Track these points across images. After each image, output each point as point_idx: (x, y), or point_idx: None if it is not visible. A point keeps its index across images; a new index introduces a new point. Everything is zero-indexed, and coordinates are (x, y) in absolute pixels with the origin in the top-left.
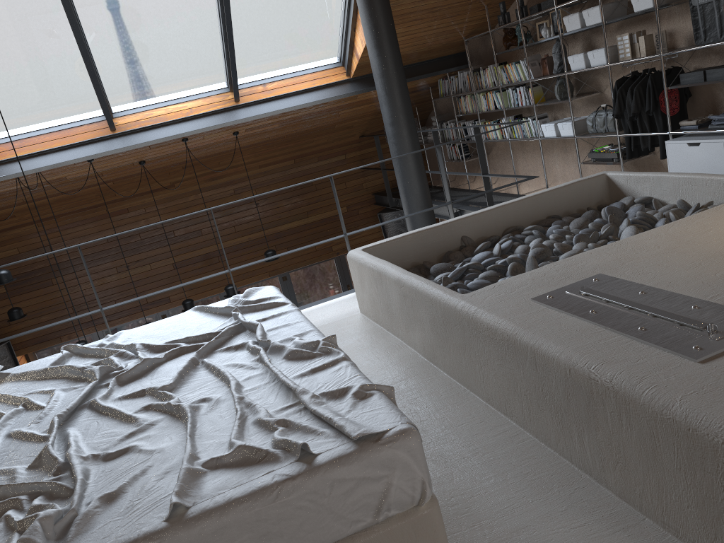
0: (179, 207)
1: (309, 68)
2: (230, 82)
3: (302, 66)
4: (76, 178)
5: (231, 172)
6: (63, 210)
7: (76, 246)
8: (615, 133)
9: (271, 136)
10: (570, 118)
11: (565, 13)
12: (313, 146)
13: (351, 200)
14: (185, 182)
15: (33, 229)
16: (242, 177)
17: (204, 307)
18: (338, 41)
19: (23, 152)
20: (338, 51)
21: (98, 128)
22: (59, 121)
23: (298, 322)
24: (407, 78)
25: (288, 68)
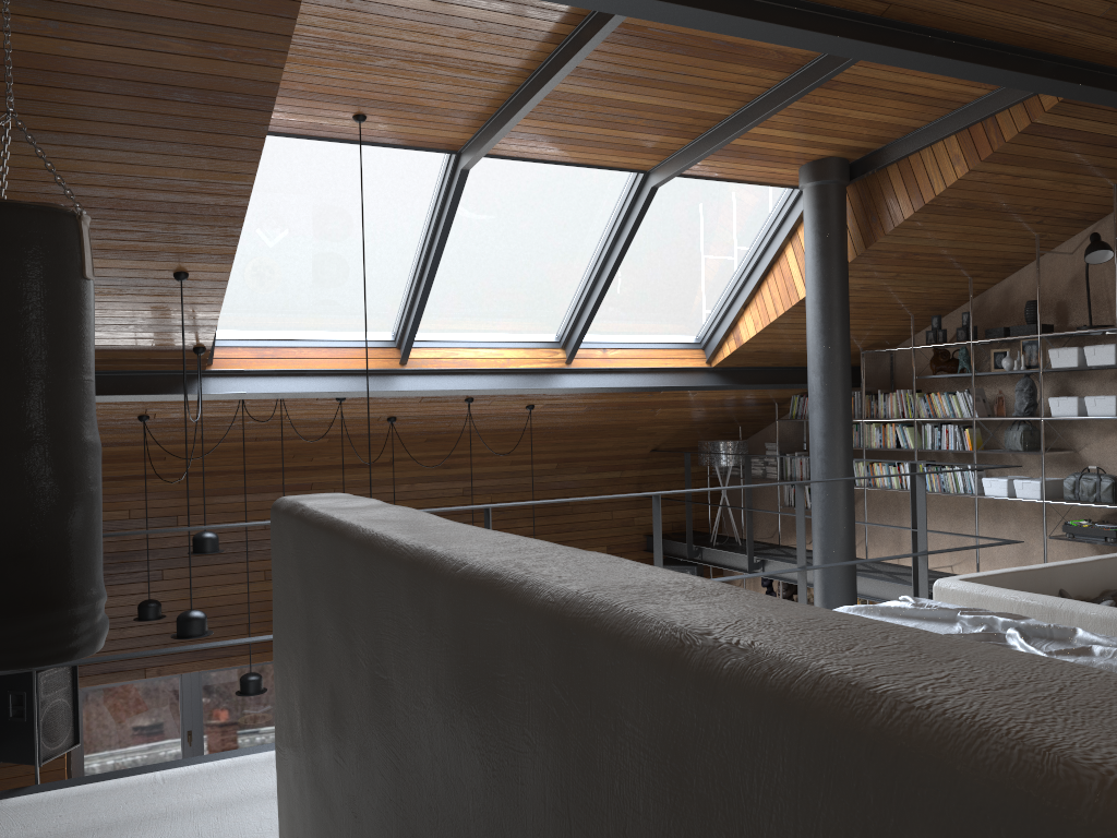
0: (382, 498)
1: (661, 342)
2: (568, 335)
3: (652, 337)
4: (295, 421)
5: (472, 462)
6: (230, 465)
7: (487, 506)
8: (1113, 504)
9: (560, 422)
10: (1022, 477)
11: (1045, 345)
12: (592, 449)
13: (615, 538)
14: (408, 463)
15: (169, 485)
16: (482, 473)
17: (879, 606)
18: (708, 316)
19: (276, 365)
20: (701, 329)
21: (383, 356)
22: (332, 335)
23: (1110, 637)
24: (778, 383)
25: (637, 335)
